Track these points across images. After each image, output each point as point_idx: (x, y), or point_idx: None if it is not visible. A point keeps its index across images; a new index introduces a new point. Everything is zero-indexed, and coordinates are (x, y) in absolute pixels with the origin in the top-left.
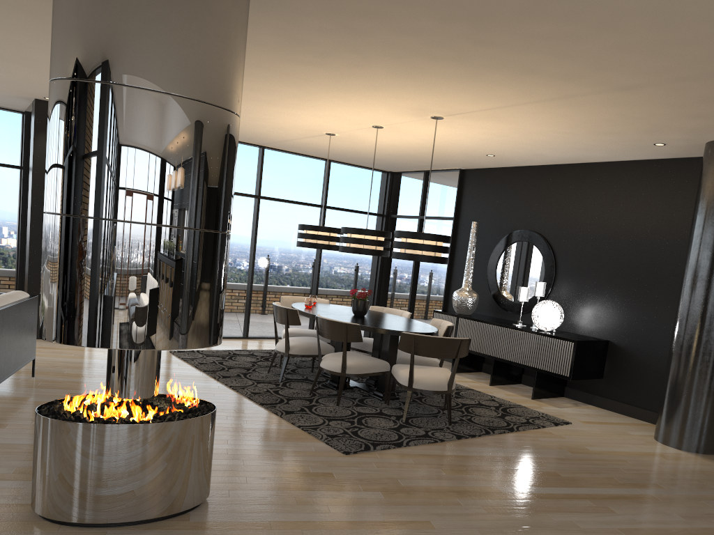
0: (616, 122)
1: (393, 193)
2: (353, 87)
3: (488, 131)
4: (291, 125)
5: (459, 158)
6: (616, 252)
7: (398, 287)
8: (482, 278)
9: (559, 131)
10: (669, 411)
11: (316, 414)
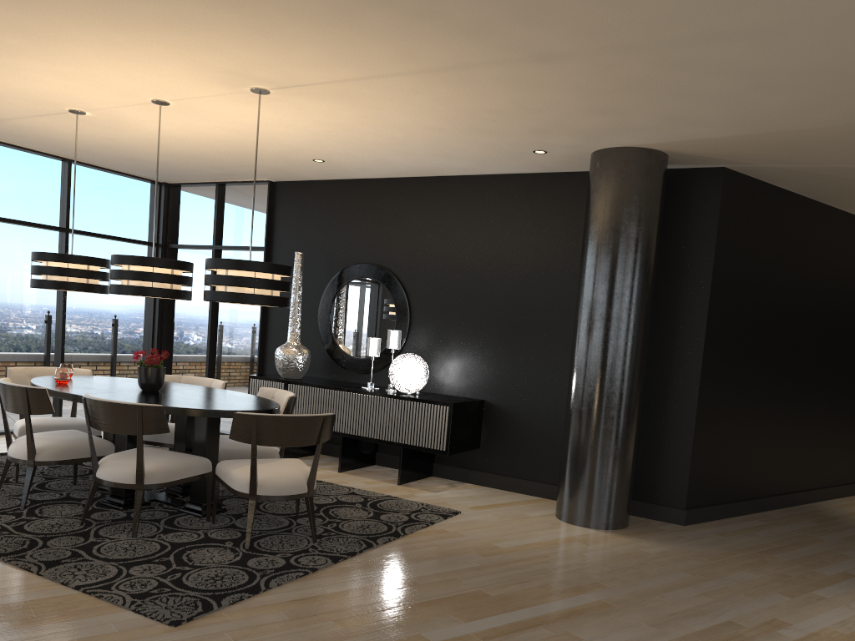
0: (504, 115)
1: (171, 213)
2: (134, 19)
3: (329, 120)
4: (8, 89)
5: (273, 163)
6: (485, 289)
7: (188, 346)
8: (311, 329)
9: (426, 125)
10: (575, 482)
11: (101, 558)
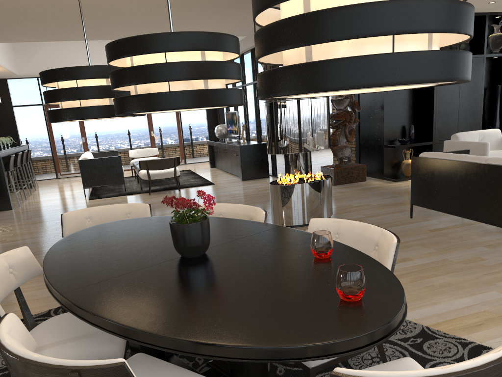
0: None
1: None
2: None
3: None
4: None
5: None
6: None
7: None
8: None
9: None
10: None
11: None
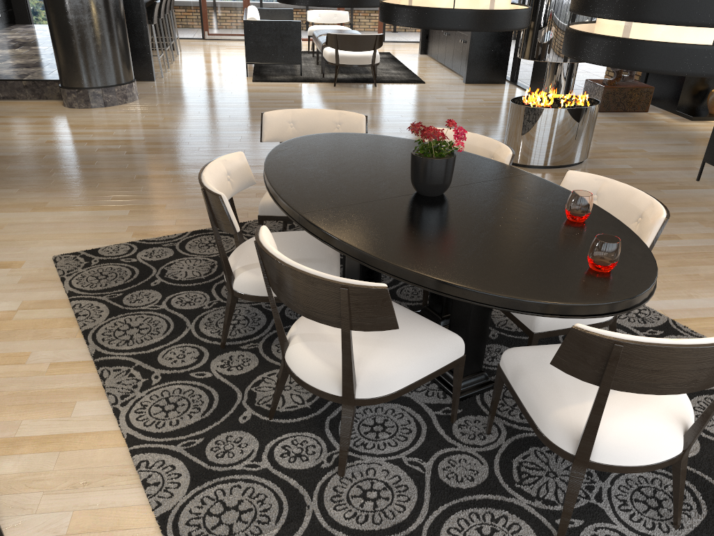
0: None
1: None
2: None
3: None
4: None
5: None
6: None
7: None
8: None
9: None
10: None
11: None
